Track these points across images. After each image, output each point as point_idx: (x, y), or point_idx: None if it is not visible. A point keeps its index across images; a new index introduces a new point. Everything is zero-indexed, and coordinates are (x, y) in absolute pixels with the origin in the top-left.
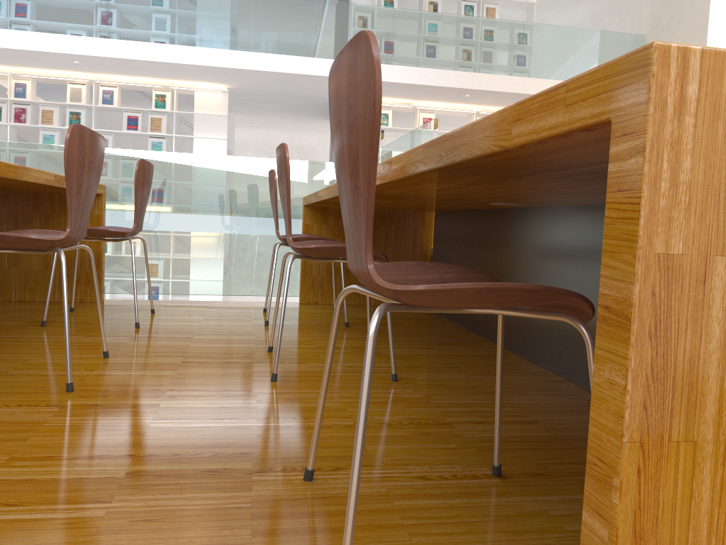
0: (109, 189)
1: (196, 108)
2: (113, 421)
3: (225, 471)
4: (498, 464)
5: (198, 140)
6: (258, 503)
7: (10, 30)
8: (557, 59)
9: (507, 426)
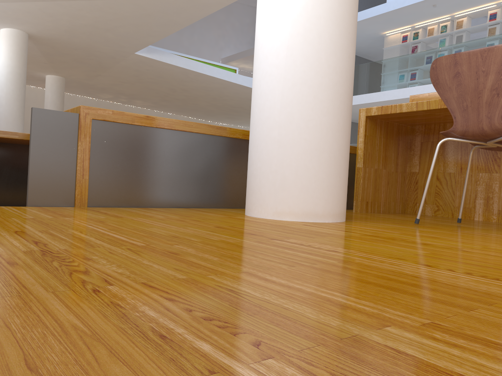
0: None
1: None
2: None
3: None
4: None
5: None
6: None
7: (393, 90)
8: None
9: None
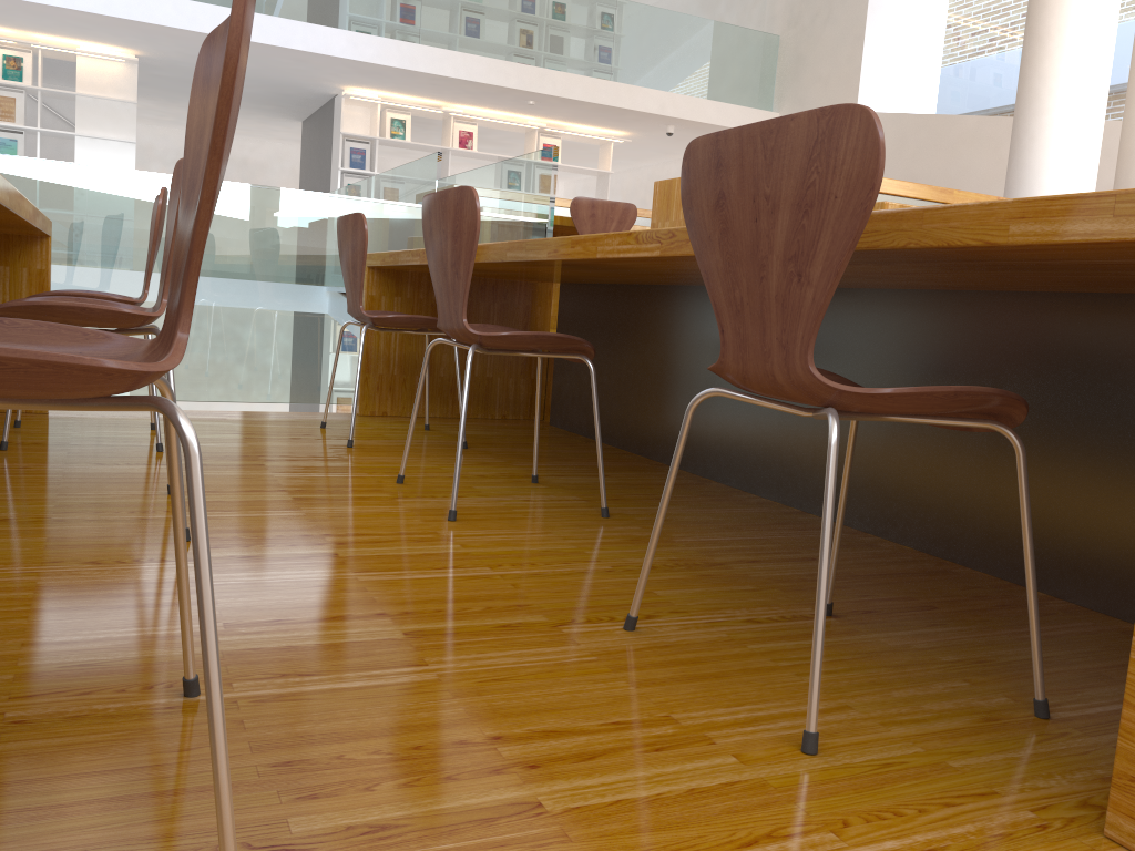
0: (53, 228)
1: (79, 85)
2: (302, 575)
3: (522, 626)
4: (830, 601)
5: (85, 141)
6: (602, 656)
7: None
8: (661, 59)
9: (787, 564)
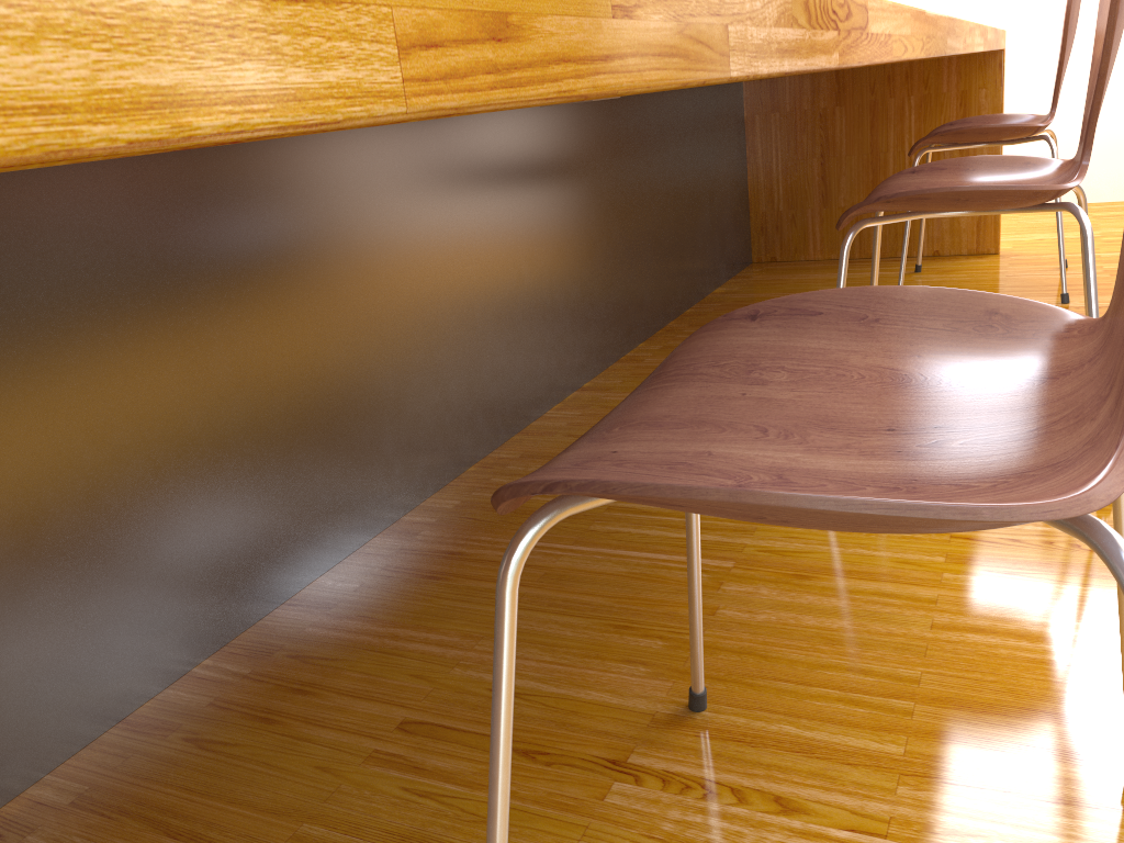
0: None
1: None
2: None
3: None
4: None
5: None
6: (1108, 293)
7: None
8: None
9: None
